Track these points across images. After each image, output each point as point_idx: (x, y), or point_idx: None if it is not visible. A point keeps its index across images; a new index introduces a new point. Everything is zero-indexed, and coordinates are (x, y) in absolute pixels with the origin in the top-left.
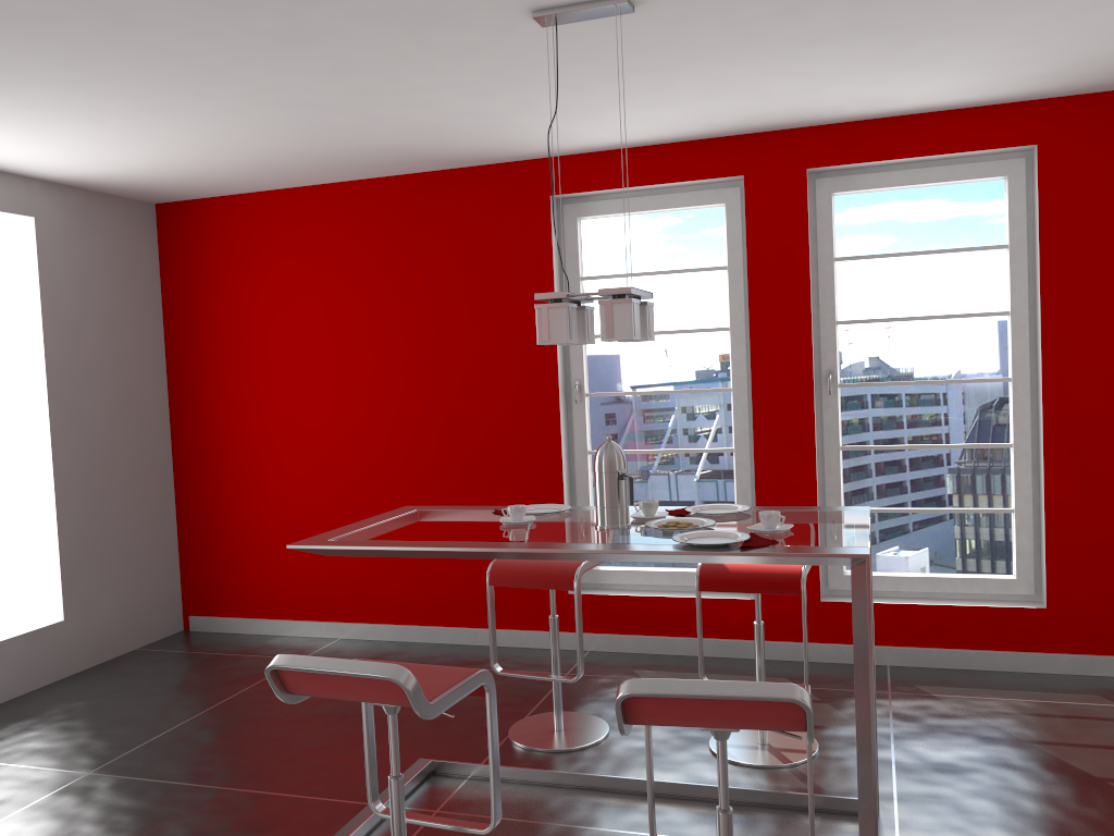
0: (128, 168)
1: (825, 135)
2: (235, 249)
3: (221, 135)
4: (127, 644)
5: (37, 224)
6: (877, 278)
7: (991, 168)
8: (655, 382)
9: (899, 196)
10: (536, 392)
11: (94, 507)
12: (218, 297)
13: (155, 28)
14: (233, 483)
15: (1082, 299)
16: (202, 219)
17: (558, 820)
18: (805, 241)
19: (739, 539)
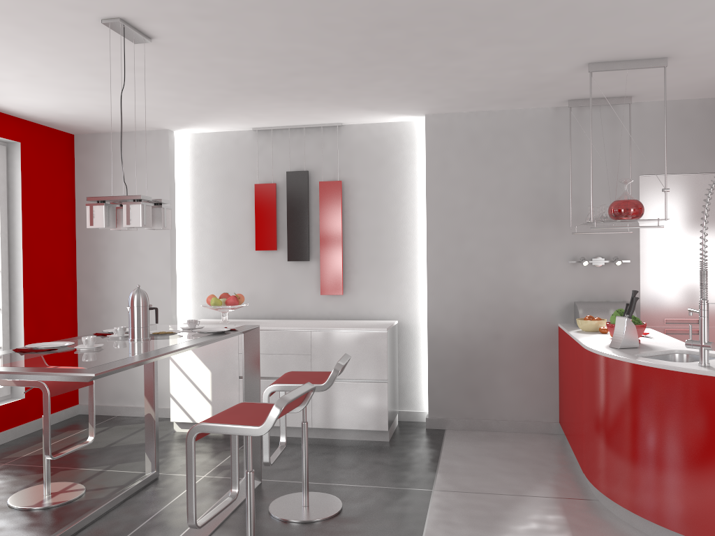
0: None
1: None
2: None
3: None
4: None
5: None
6: None
7: None
8: None
9: None
10: None
11: None
12: None
13: None
14: None
15: (37, 229)
16: None
17: None
18: None
19: (214, 329)
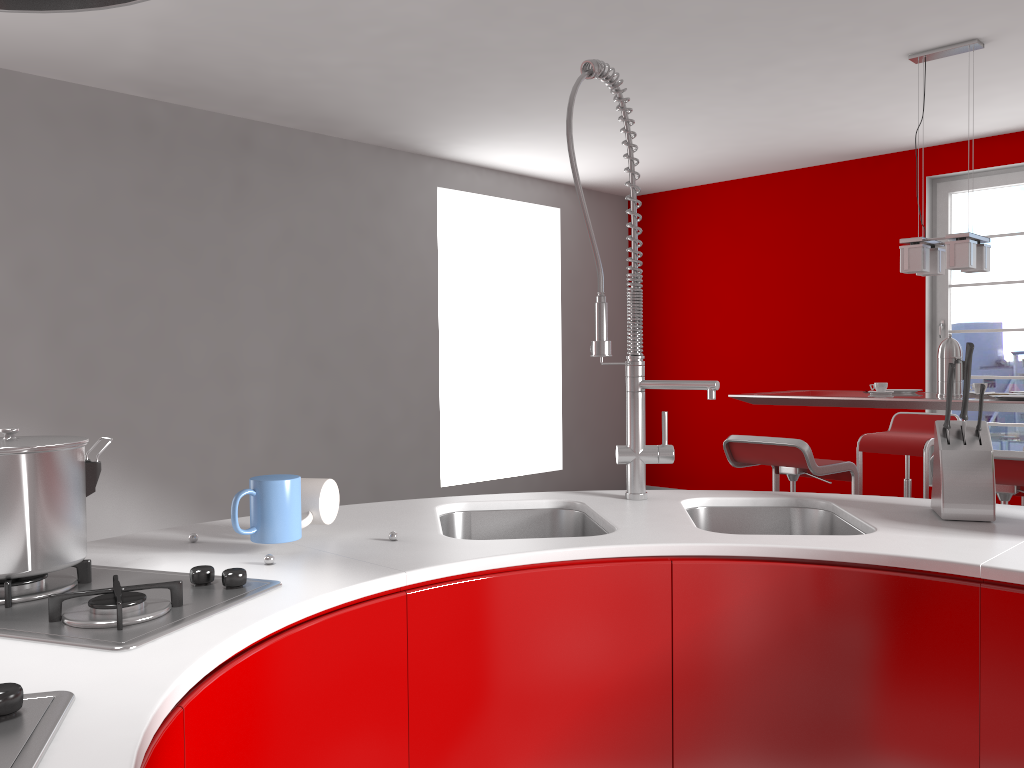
0: (620, 173)
1: None
2: (681, 227)
3: (686, 148)
4: None
5: (561, 213)
6: None
7: None
8: (1010, 322)
9: None
10: (906, 328)
11: (582, 399)
12: (666, 261)
13: (667, 90)
14: (669, 392)
15: None
16: (659, 206)
17: None
18: None
19: None
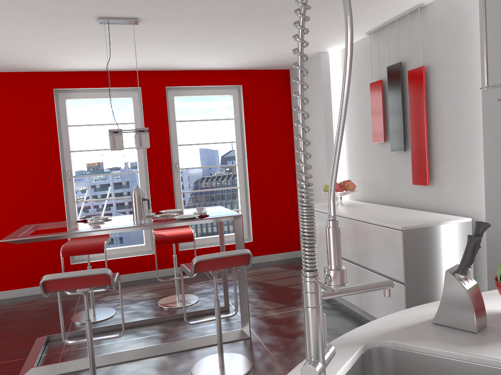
0: None
1: (171, 74)
2: None
3: None
4: None
5: None
6: (191, 128)
7: (227, 91)
8: (105, 170)
9: (197, 99)
10: (50, 176)
11: None
12: None
13: None
14: None
15: (258, 137)
16: None
17: (119, 340)
18: (166, 114)
19: (195, 216)
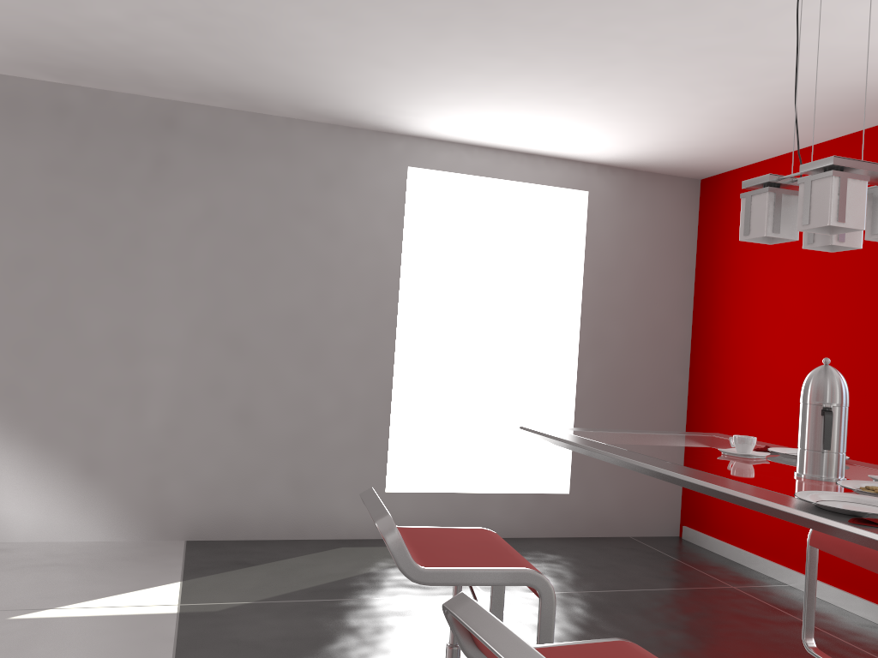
0: (641, 145)
1: None
2: None
3: (671, 100)
4: (622, 530)
5: (589, 196)
6: None
7: None
8: None
9: None
10: None
11: (607, 414)
12: (732, 254)
13: (508, 4)
14: (724, 418)
15: None
16: (729, 188)
17: None
18: None
19: None
